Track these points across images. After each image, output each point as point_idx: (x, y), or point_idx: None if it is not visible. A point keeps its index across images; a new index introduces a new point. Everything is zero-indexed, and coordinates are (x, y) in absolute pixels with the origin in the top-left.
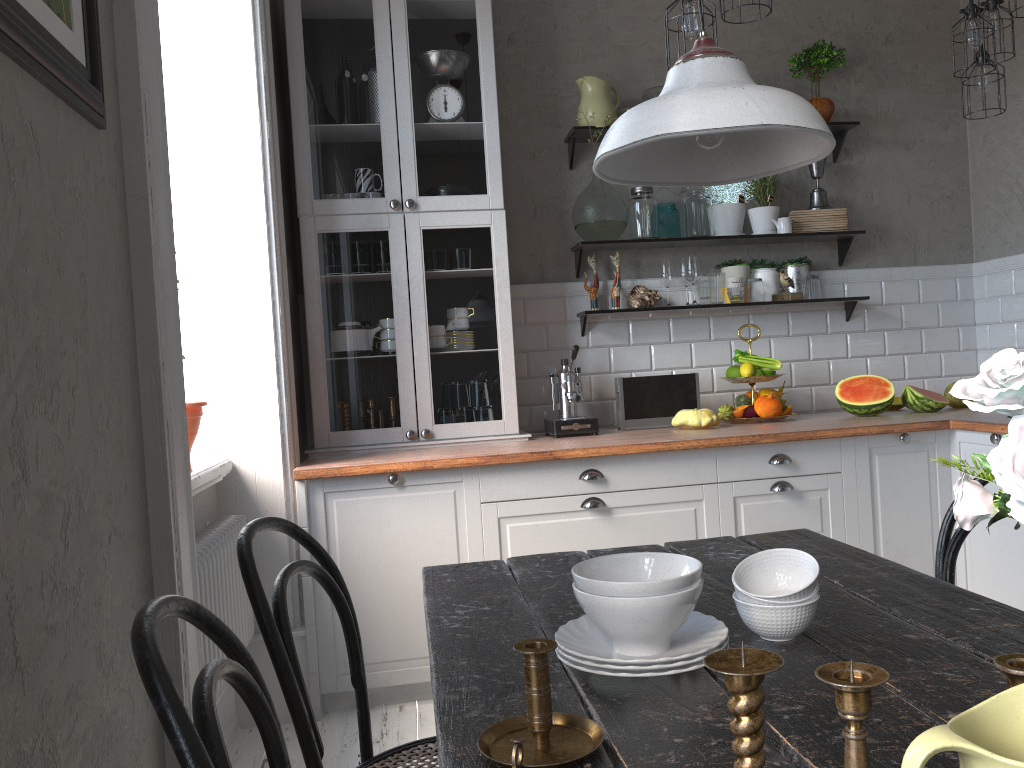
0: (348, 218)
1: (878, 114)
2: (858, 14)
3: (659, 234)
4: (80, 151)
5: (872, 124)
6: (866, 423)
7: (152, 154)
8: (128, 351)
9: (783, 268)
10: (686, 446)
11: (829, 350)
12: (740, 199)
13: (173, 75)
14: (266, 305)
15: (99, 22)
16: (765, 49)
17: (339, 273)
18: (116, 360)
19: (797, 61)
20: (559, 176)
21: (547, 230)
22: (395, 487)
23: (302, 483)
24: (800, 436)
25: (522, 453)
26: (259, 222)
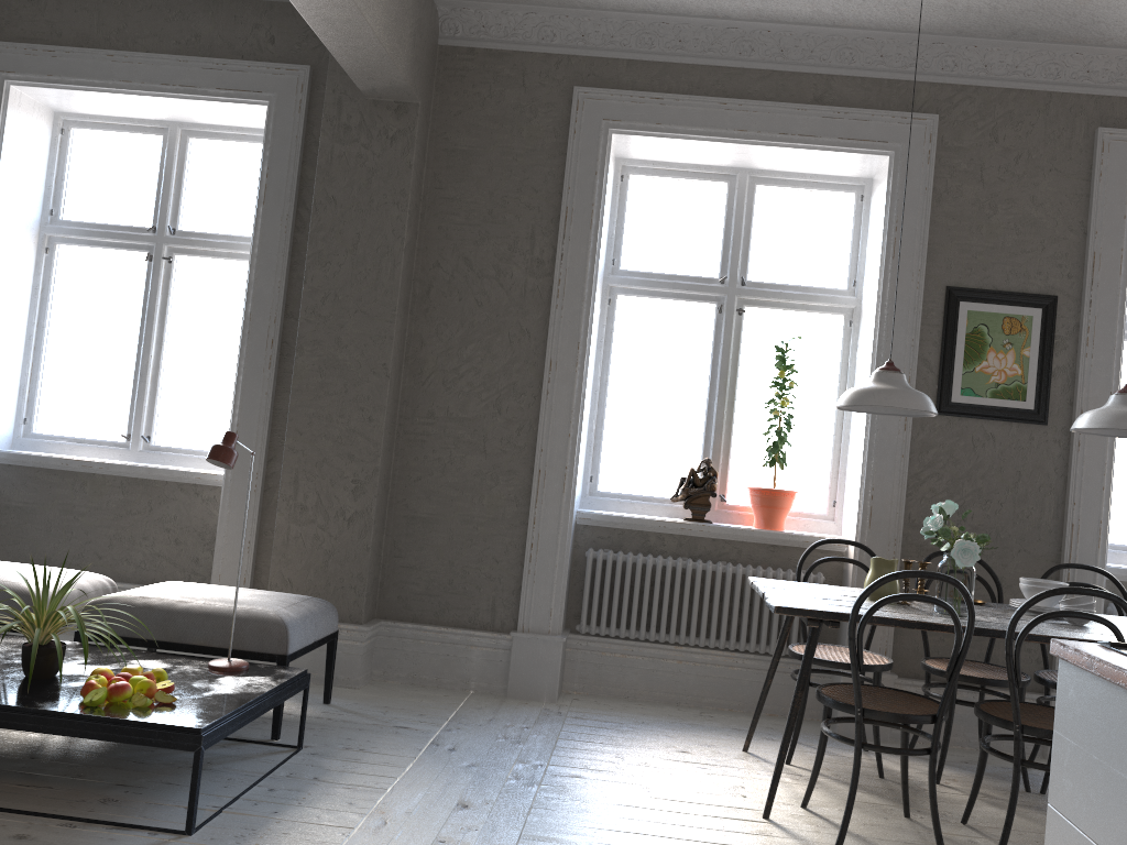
0: None
1: None
2: None
3: None
4: (1026, 435)
5: None
6: None
7: None
8: (1055, 496)
9: None
10: None
11: None
12: None
13: None
14: None
15: (1057, 389)
16: None
17: None
18: (1041, 498)
19: None
20: None
21: None
22: None
23: None
24: None
25: None
26: None
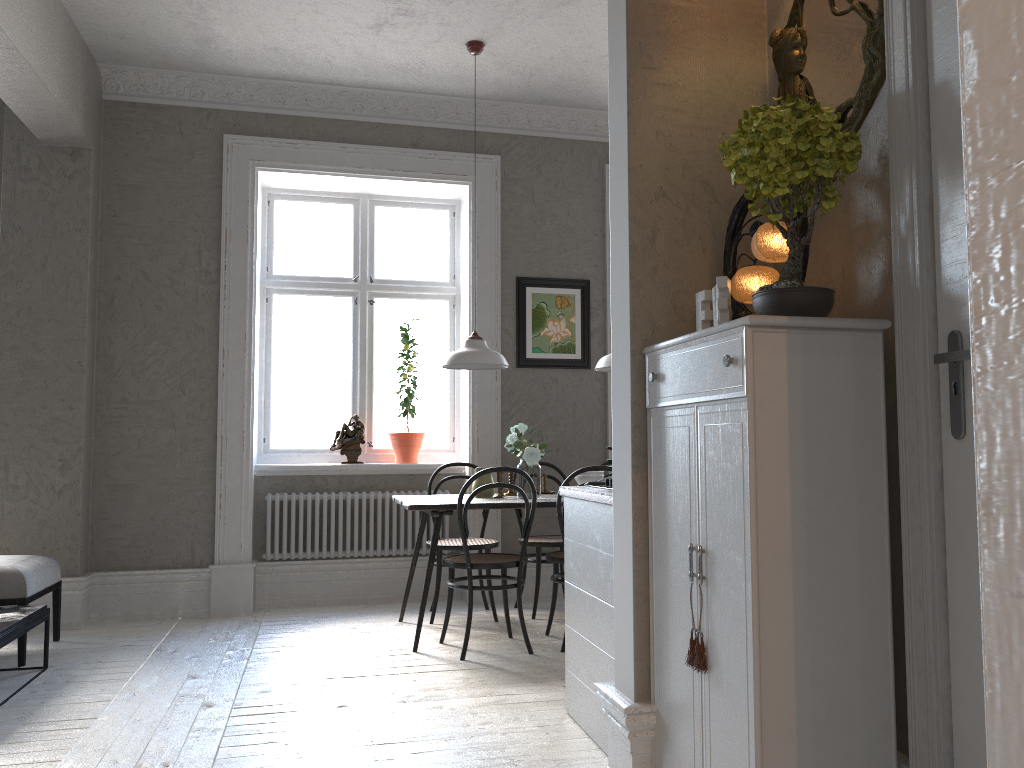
0: None
1: None
2: None
3: None
4: (578, 376)
5: None
6: None
7: None
8: (600, 417)
9: None
10: None
11: None
12: None
13: None
14: None
15: (595, 344)
16: None
17: None
18: (591, 419)
19: None
20: None
21: None
22: None
23: None
24: None
25: None
26: None
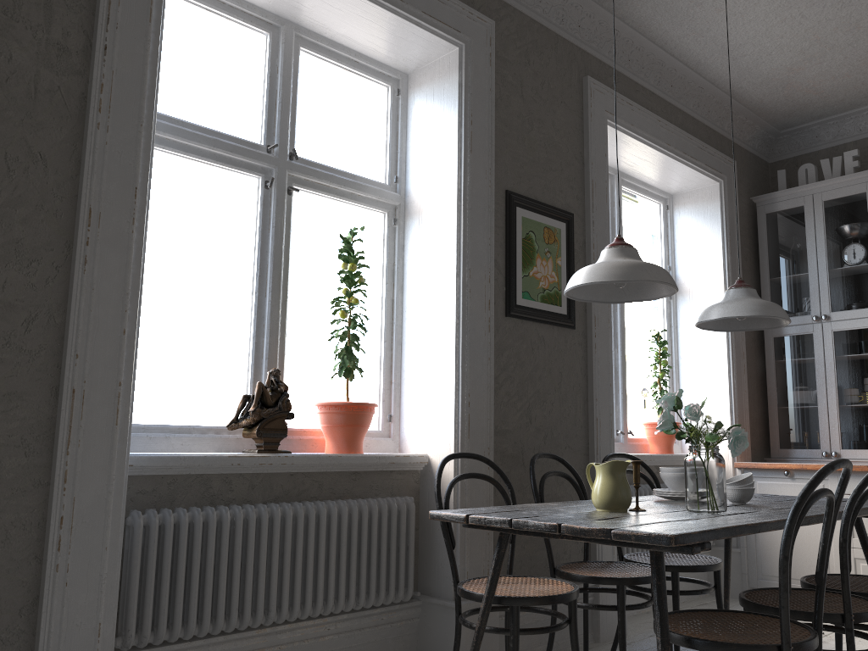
0: (789, 328)
1: None
2: None
3: None
4: (563, 338)
5: None
6: None
7: (597, 331)
8: (582, 394)
9: None
10: None
11: None
12: None
13: (687, 271)
14: (725, 377)
15: None
16: None
17: (785, 359)
18: (575, 396)
19: None
20: None
21: None
22: (789, 478)
23: (739, 470)
24: None
25: (861, 465)
26: (723, 336)
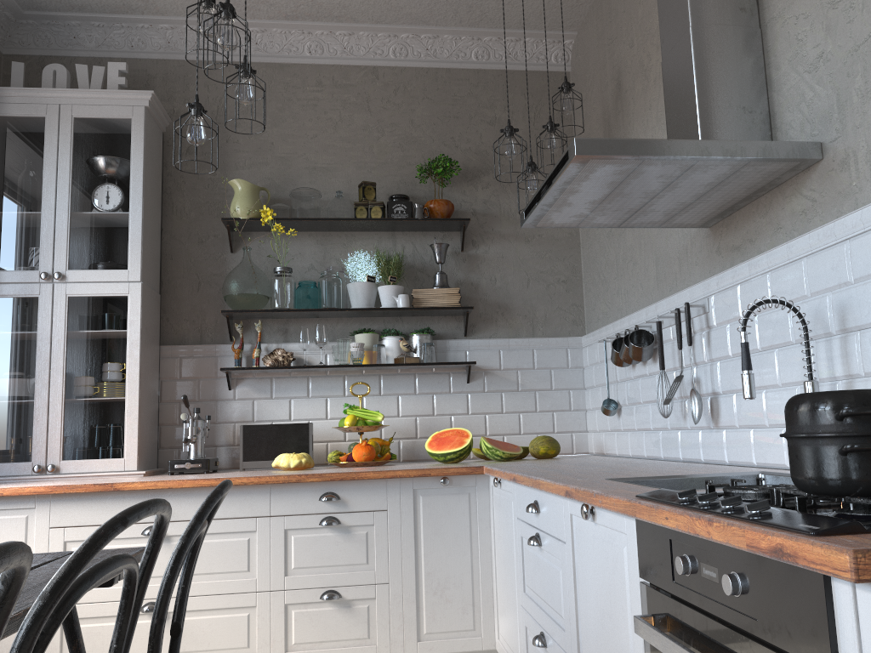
0: (5, 286)
1: (502, 213)
2: (486, 135)
3: (298, 306)
4: None
5: (496, 221)
6: (417, 467)
7: None
8: None
9: (409, 336)
10: (237, 482)
11: (451, 407)
12: (369, 279)
13: None
14: None
15: None
16: (405, 161)
17: None
18: None
19: (421, 170)
20: (222, 258)
21: (208, 301)
22: None
23: None
24: (343, 476)
25: (86, 484)
26: None
